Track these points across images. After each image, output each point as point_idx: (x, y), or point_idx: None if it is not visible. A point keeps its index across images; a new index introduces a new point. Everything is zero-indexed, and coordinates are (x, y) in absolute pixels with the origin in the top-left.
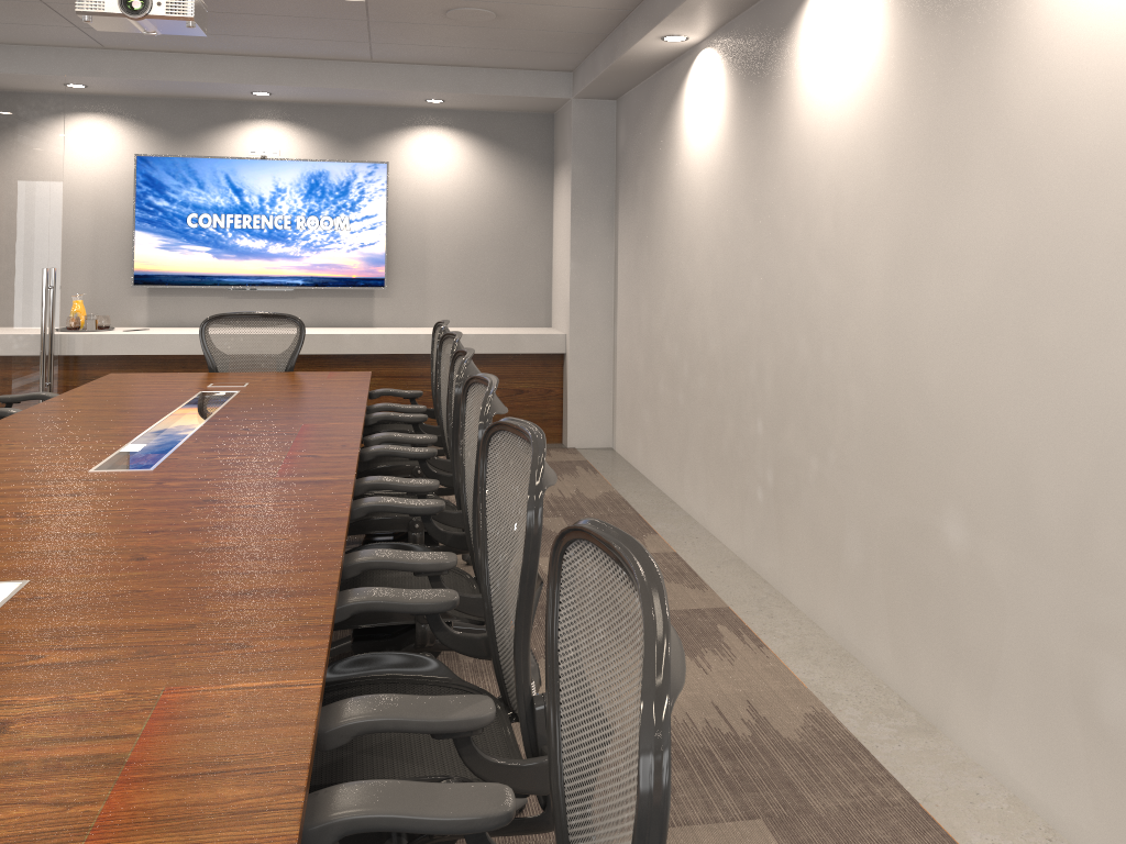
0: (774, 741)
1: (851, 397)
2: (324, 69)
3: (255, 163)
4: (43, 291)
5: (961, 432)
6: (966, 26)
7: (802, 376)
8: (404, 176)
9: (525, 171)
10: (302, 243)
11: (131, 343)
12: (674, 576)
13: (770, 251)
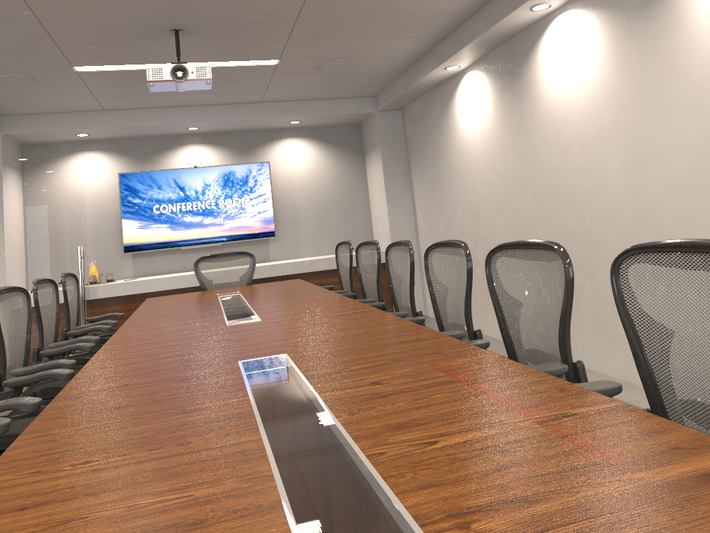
0: None
1: (609, 241)
2: (233, 109)
3: (191, 170)
4: (79, 260)
5: None
6: (654, 36)
7: (571, 238)
8: (278, 169)
9: (348, 158)
10: (223, 215)
11: (132, 287)
12: None
13: (536, 174)
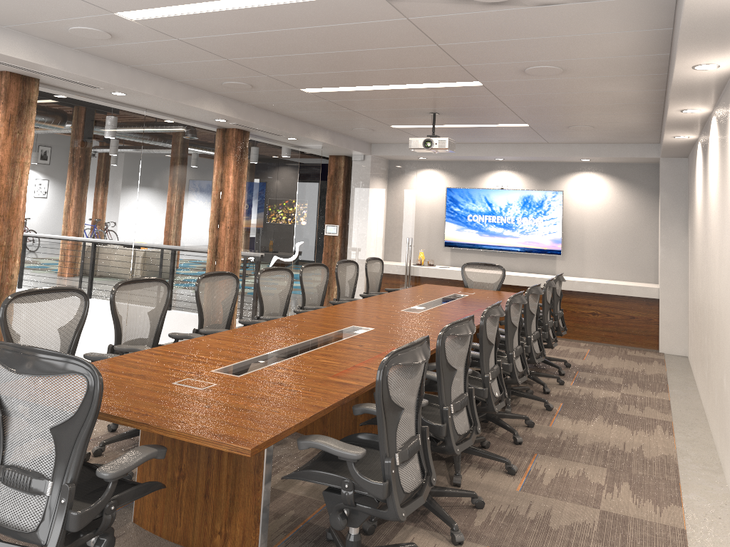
0: (638, 456)
1: (715, 323)
2: (526, 148)
3: (498, 191)
4: (406, 247)
5: (725, 337)
6: (724, 160)
7: (710, 313)
8: (572, 197)
9: (640, 195)
10: (519, 230)
11: (440, 273)
12: (657, 407)
13: (706, 250)
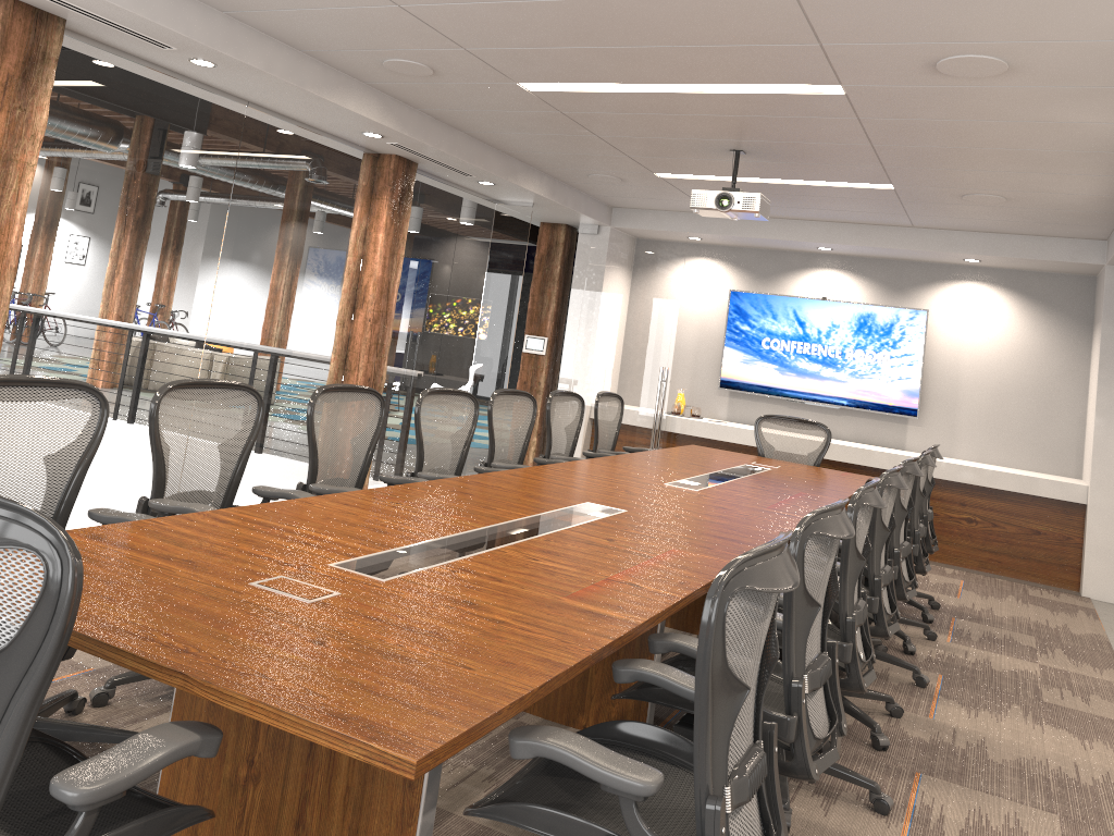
0: (1109, 794)
1: None
2: (874, 232)
3: (817, 302)
4: (658, 383)
5: None
6: None
7: None
8: (942, 323)
9: (1061, 328)
10: (849, 370)
11: (712, 430)
12: (1111, 697)
13: None
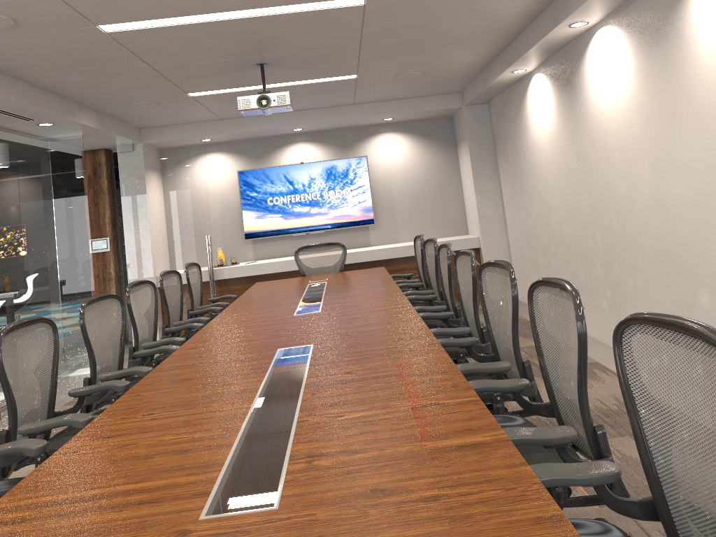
0: None
1: (644, 243)
2: (330, 112)
3: (298, 166)
4: (207, 247)
5: (699, 250)
6: (667, 58)
7: (617, 237)
8: (375, 162)
9: (441, 150)
10: (328, 205)
11: (251, 269)
12: None
13: (589, 175)
